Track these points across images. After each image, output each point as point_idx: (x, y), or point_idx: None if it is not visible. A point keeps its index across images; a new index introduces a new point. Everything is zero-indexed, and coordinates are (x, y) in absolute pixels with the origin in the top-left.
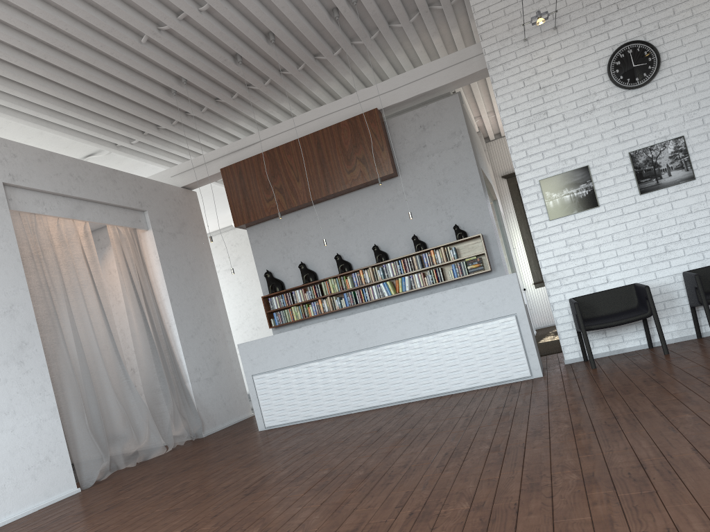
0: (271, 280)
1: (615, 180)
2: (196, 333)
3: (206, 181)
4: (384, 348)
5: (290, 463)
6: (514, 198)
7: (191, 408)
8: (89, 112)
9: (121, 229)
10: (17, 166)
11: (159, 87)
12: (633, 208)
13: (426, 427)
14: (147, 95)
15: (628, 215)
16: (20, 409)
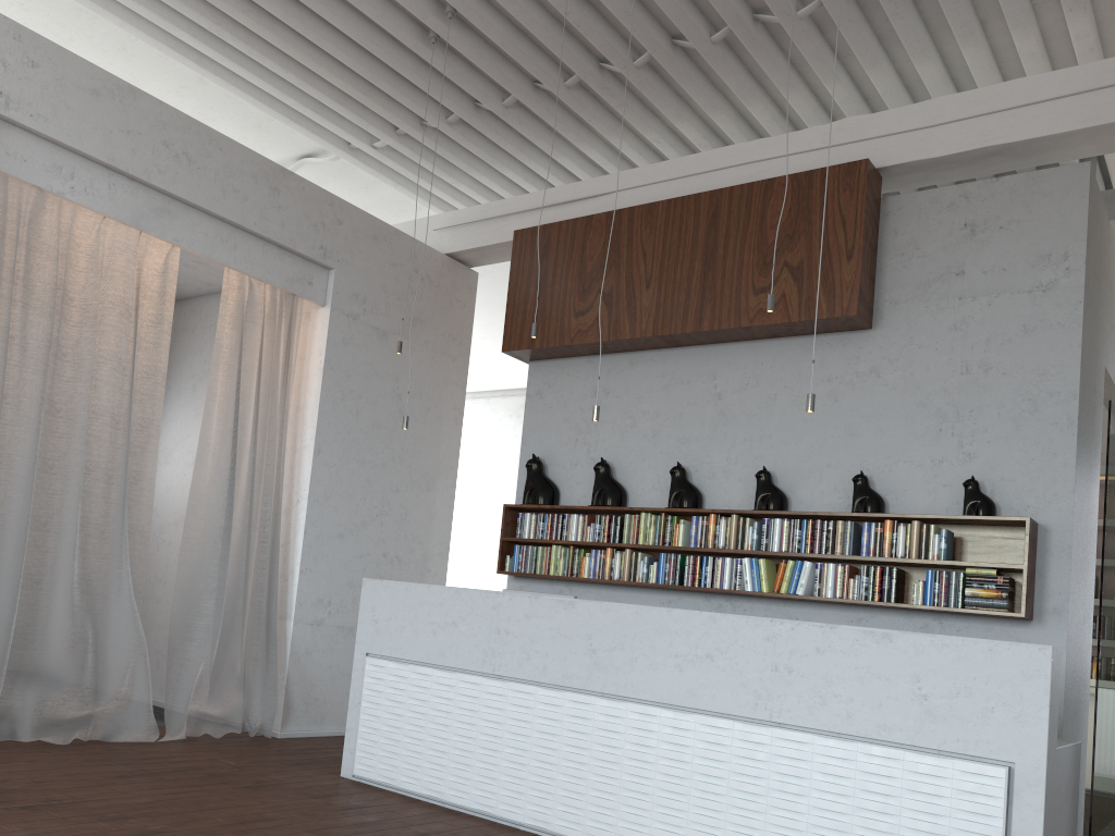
0: (535, 477)
1: None
2: (354, 533)
3: (494, 253)
4: (637, 708)
5: None
6: None
7: (268, 672)
8: (276, 50)
9: (257, 285)
10: (30, 85)
11: (404, 19)
12: None
13: None
14: (384, 36)
15: None
16: None
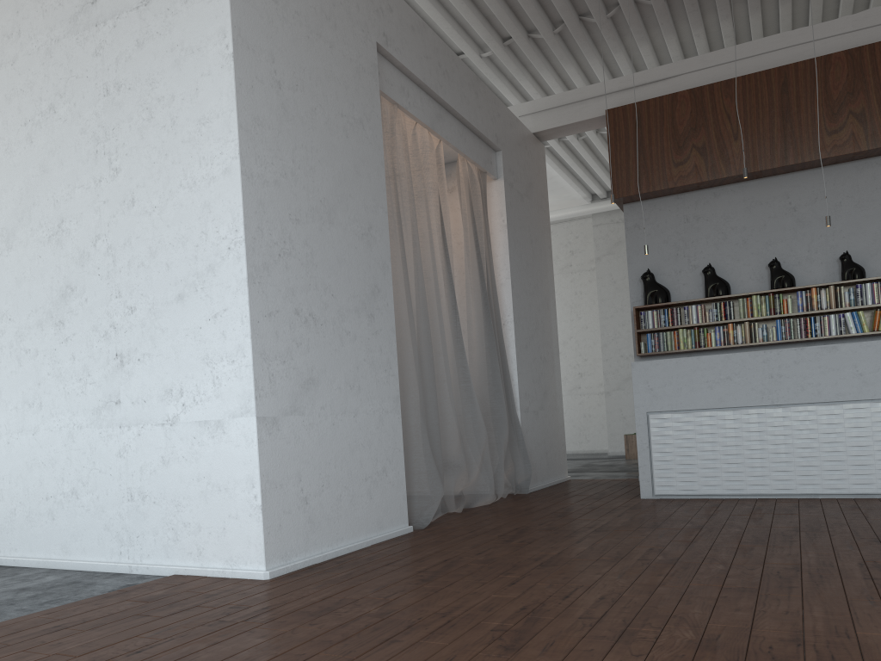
0: (652, 285)
1: None
2: (529, 343)
3: (568, 129)
4: None
5: (876, 551)
6: None
7: (519, 447)
8: None
9: (472, 167)
10: (391, 26)
11: None
12: None
13: None
14: None
15: None
16: (364, 386)
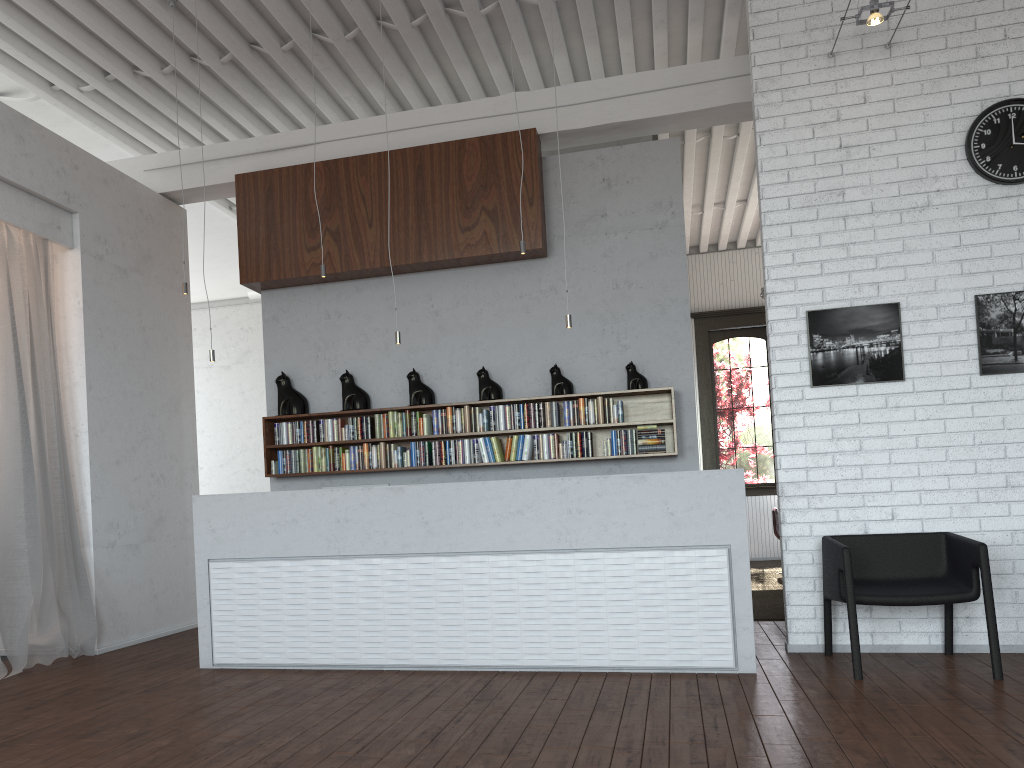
0: (286, 391)
1: (941, 339)
2: (127, 458)
3: (207, 193)
4: (470, 559)
5: None
6: (700, 351)
7: (82, 596)
8: None
9: (15, 232)
10: None
11: None
12: (963, 397)
13: (541, 762)
14: None
15: (953, 406)
16: None
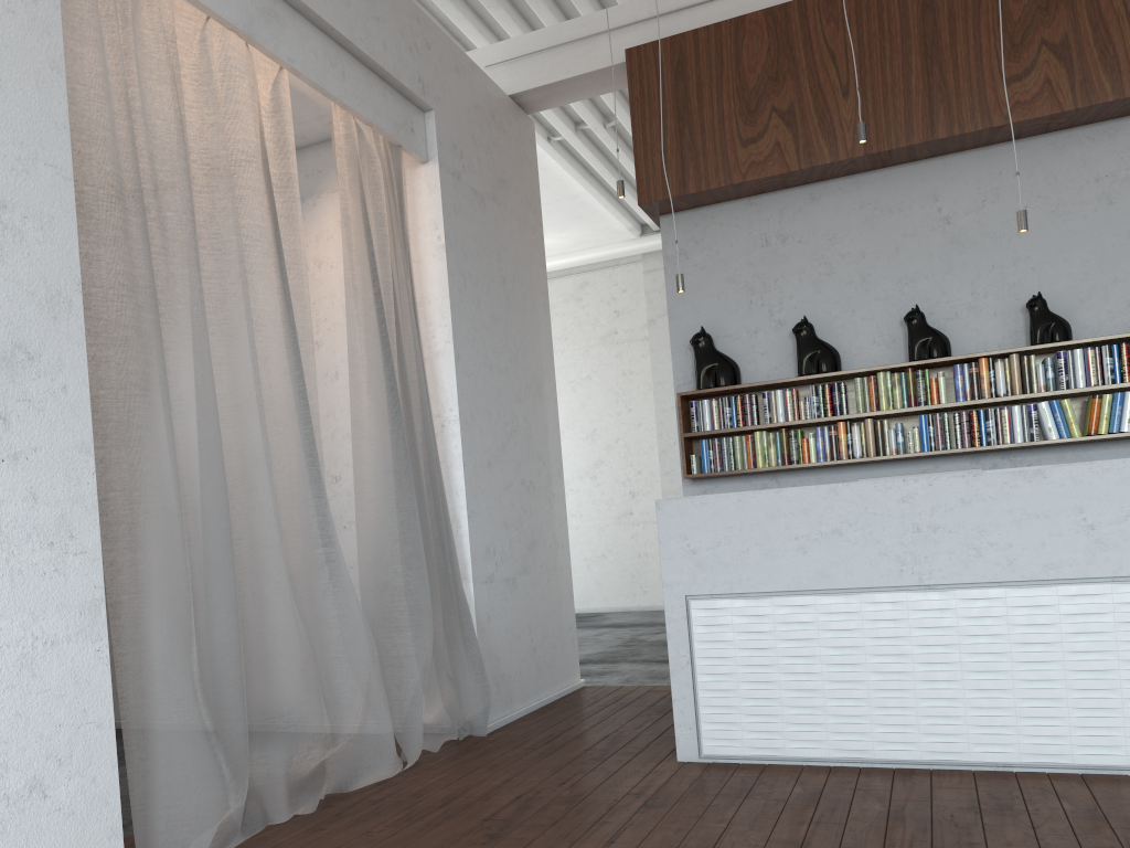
0: (709, 355)
1: None
2: (498, 459)
3: (570, 90)
4: None
5: None
6: None
7: (467, 653)
8: None
9: (367, 132)
10: None
11: None
12: None
13: None
14: None
15: None
16: None
